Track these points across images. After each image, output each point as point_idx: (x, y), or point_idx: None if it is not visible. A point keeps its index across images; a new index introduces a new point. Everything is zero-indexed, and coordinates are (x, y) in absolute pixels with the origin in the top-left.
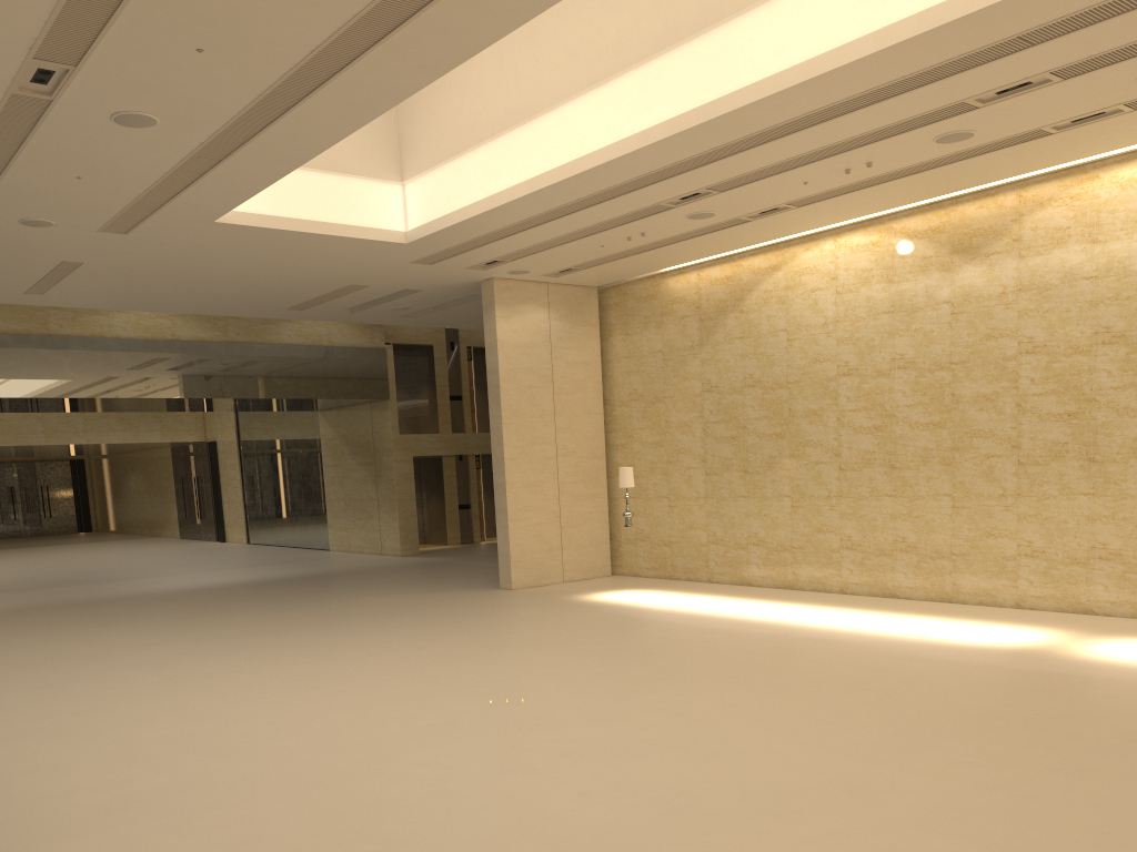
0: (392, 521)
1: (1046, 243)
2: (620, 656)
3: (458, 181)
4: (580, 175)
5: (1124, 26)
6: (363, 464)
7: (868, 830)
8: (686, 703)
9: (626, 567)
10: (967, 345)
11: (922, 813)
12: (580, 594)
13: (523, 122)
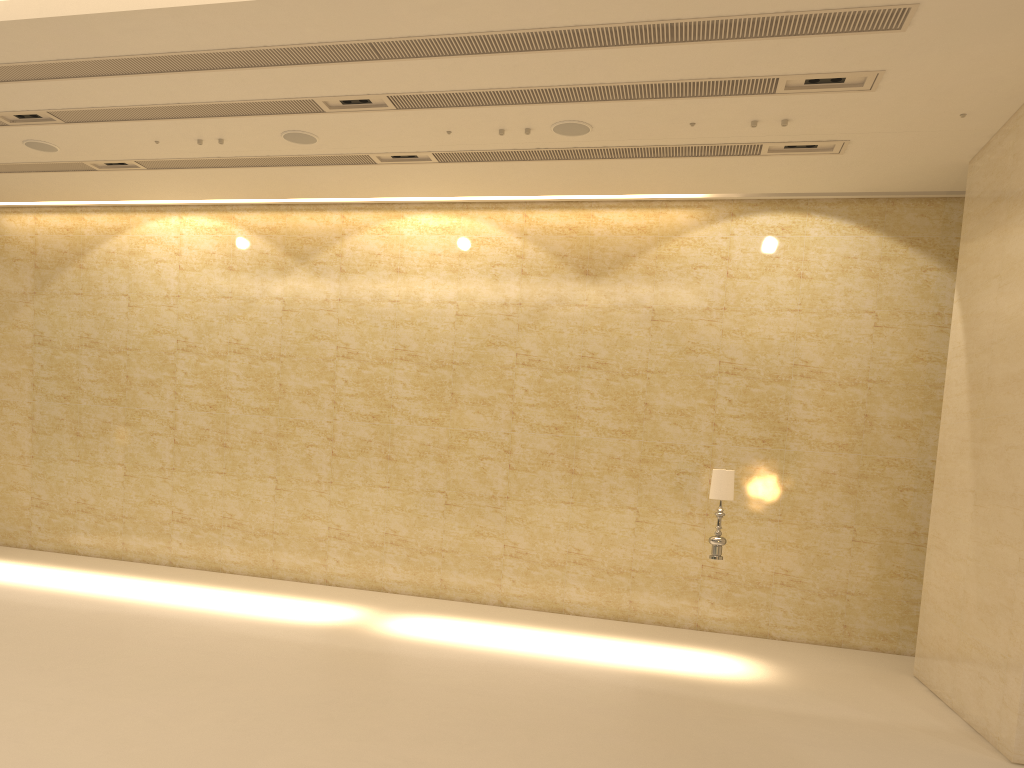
0: None
1: (362, 264)
2: None
3: None
4: None
5: (451, 70)
6: None
7: None
8: None
9: None
10: (295, 341)
11: None
12: None
13: None
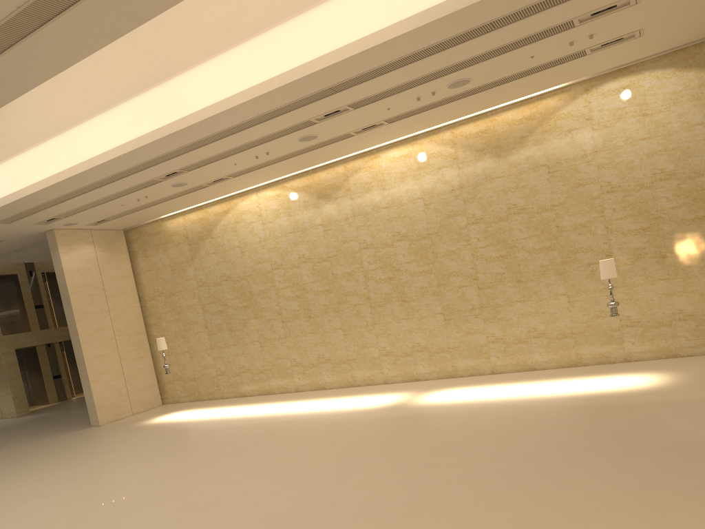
0: (7, 395)
1: (362, 191)
2: (178, 455)
3: (20, 170)
4: (102, 165)
5: (376, 83)
6: None
7: (337, 525)
8: (223, 475)
9: (171, 398)
10: (335, 247)
11: (361, 508)
12: (145, 420)
13: (59, 133)
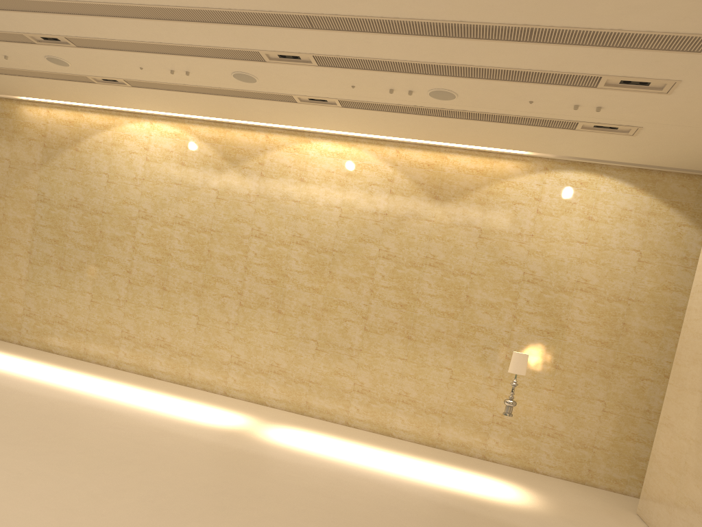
0: None
1: (277, 172)
2: None
3: None
4: None
5: (363, 42)
6: None
7: None
8: None
9: None
10: (223, 221)
11: None
12: None
13: None
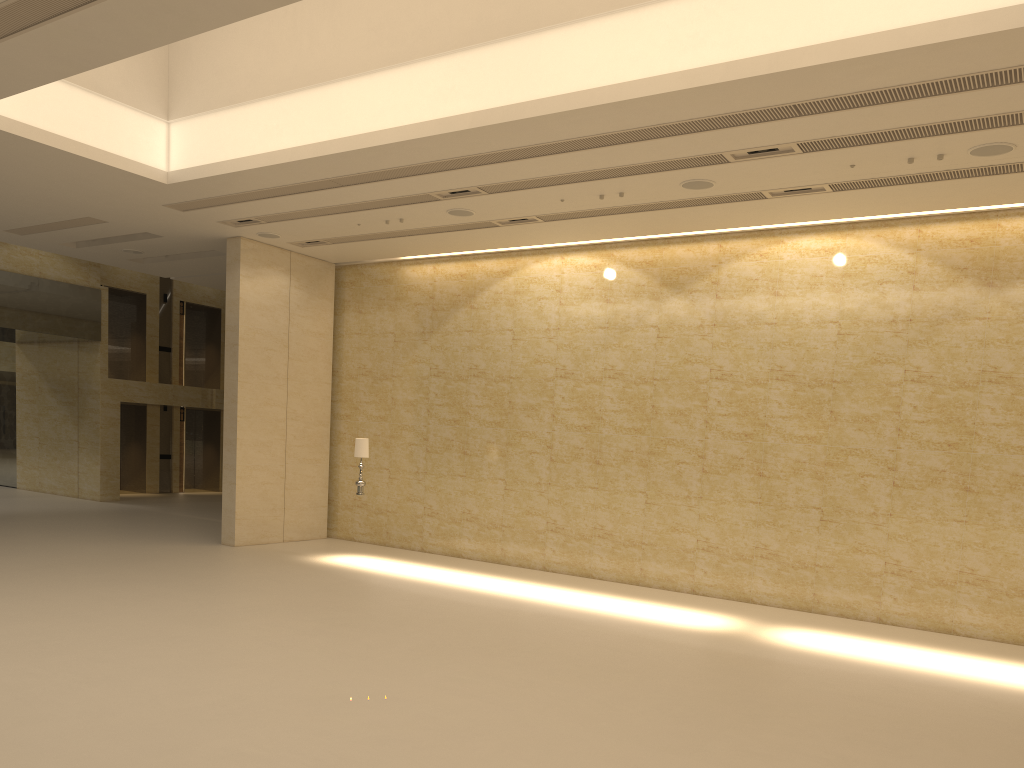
0: (93, 465)
1: (738, 289)
2: (378, 626)
3: (233, 131)
4: (372, 149)
5: (870, 116)
6: (65, 403)
7: None
8: (471, 683)
9: (342, 531)
10: (668, 365)
11: None
12: (305, 555)
13: (314, 85)
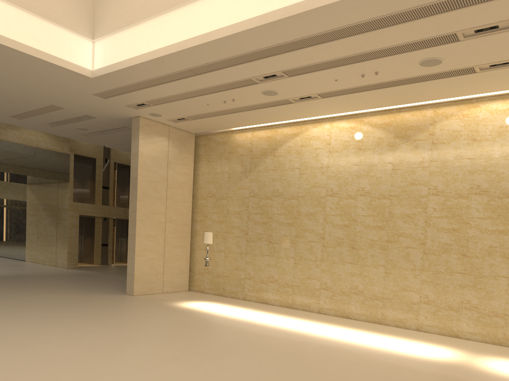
0: (63, 249)
1: (447, 138)
2: (216, 354)
3: (130, 41)
4: (215, 42)
5: None
6: (50, 215)
7: None
8: None
9: (197, 287)
10: (400, 187)
11: None
12: (174, 301)
13: (179, 6)
